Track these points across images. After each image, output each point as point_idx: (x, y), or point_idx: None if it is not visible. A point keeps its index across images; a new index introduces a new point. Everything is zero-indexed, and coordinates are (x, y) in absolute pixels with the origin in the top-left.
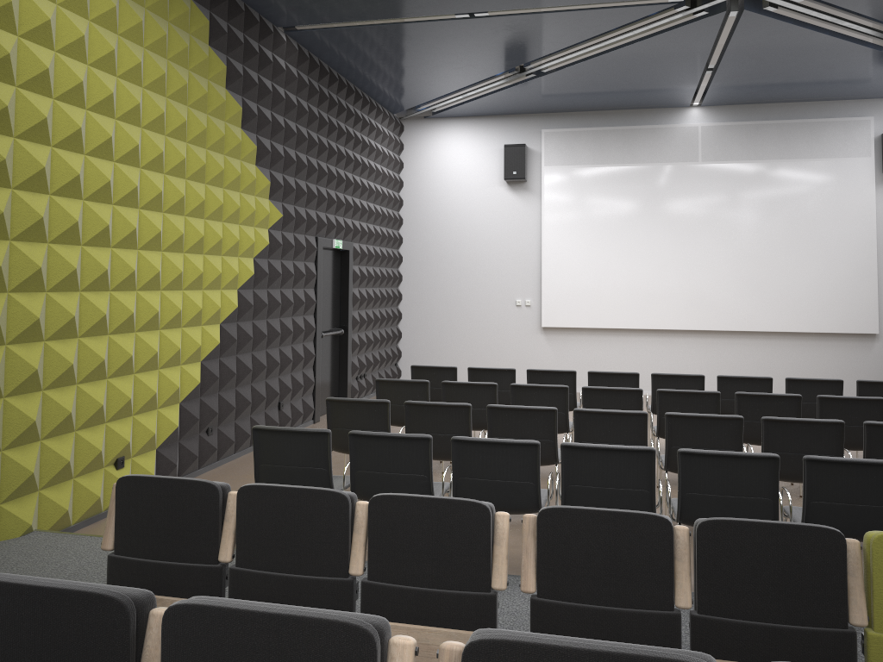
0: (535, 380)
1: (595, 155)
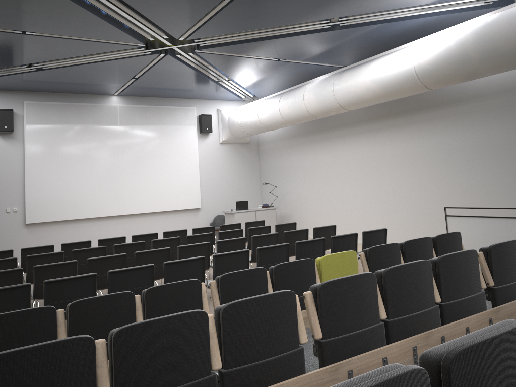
0: (67, 249)
1: (59, 118)
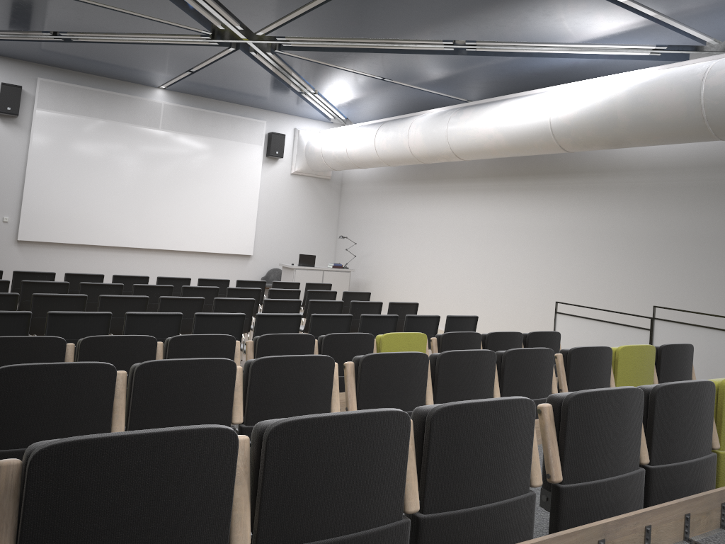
0: (71, 281)
1: (82, 108)
